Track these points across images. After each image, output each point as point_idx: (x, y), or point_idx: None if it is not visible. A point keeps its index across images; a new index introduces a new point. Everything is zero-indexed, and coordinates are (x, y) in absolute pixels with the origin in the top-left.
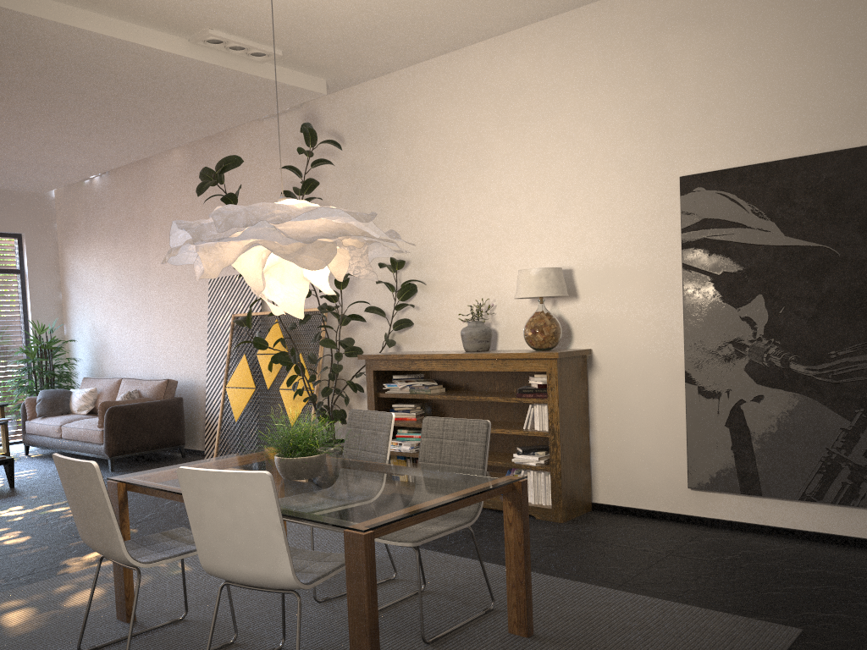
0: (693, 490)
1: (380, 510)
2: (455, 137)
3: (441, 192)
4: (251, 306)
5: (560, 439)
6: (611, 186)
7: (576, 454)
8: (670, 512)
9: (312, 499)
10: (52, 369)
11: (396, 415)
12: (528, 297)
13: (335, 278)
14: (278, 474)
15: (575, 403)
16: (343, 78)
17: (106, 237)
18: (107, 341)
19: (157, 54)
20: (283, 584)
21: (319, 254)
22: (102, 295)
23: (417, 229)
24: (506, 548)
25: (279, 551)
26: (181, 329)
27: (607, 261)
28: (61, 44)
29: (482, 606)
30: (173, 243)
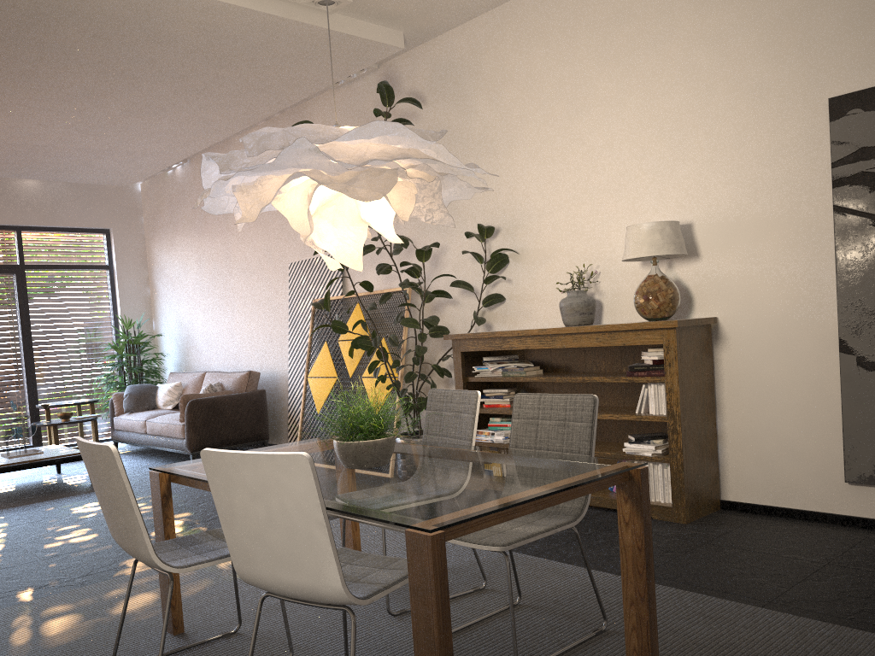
0: (852, 485)
1: (455, 504)
2: (549, 82)
3: (534, 147)
4: (332, 290)
5: (681, 424)
6: (739, 120)
7: (700, 443)
8: (822, 512)
9: (373, 491)
10: (140, 364)
11: (488, 402)
12: (638, 259)
13: (416, 249)
14: (339, 462)
15: (698, 381)
16: (422, 28)
17: (189, 227)
18: (192, 335)
19: (217, 7)
20: (332, 598)
21: (376, 183)
22: (186, 288)
23: (508, 192)
24: (622, 554)
25: (325, 556)
26: (263, 319)
27: (735, 210)
28: (114, 1)
29: (591, 626)
30: (206, 184)
